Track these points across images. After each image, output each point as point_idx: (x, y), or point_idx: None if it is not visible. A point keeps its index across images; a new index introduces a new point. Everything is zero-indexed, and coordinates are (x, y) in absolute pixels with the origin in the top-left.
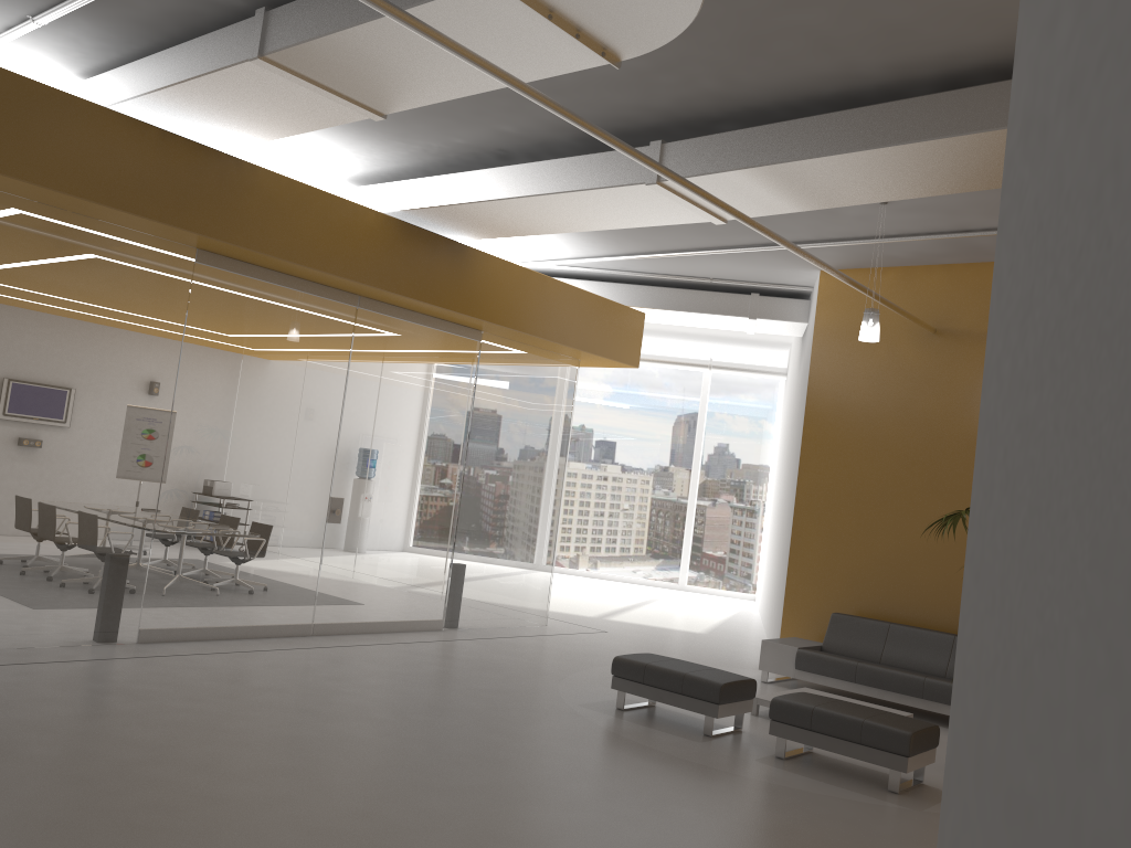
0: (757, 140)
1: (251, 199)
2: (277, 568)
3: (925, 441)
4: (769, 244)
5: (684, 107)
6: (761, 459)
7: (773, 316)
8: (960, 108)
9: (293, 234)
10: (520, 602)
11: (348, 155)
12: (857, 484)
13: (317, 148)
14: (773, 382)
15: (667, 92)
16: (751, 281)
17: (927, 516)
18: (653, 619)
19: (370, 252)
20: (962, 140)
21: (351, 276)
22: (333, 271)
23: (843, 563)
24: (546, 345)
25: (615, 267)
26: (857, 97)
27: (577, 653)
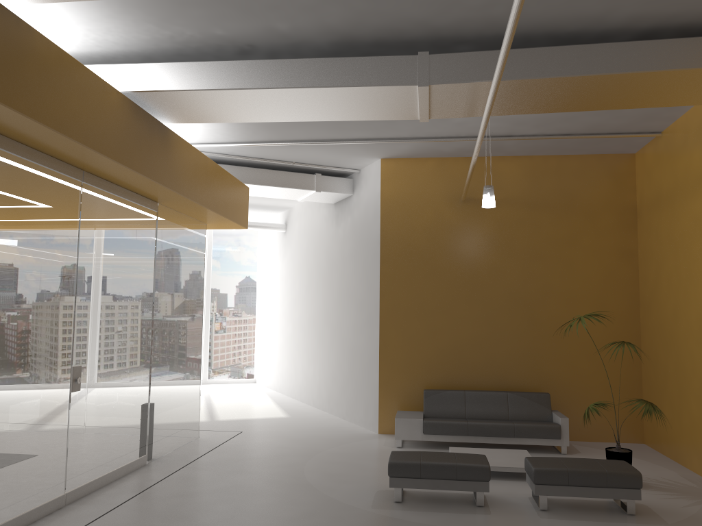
0: (516, 59)
1: (30, 63)
2: (36, 448)
3: (465, 270)
4: (370, 139)
5: (454, 27)
6: (252, 286)
7: (331, 189)
8: (673, 52)
9: (63, 106)
10: (186, 423)
11: (77, 32)
12: (423, 301)
13: (47, 21)
14: (255, 233)
15: (459, 12)
16: (321, 164)
17: (471, 318)
18: (242, 413)
19: (115, 129)
20: (670, 74)
21: (104, 151)
22: (92, 145)
23: (418, 355)
24: (200, 213)
25: (225, 152)
26: (579, 37)
27: (267, 457)
